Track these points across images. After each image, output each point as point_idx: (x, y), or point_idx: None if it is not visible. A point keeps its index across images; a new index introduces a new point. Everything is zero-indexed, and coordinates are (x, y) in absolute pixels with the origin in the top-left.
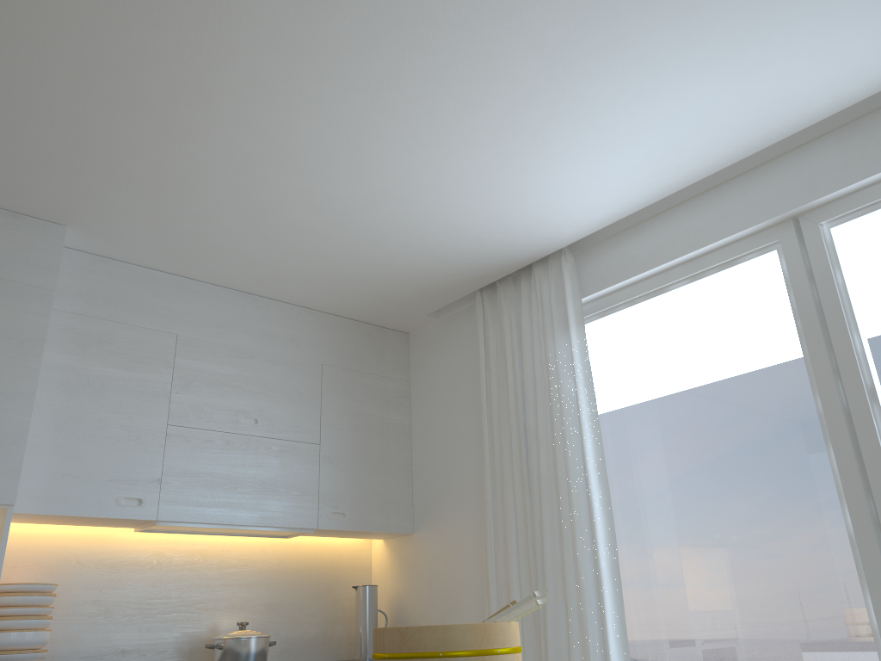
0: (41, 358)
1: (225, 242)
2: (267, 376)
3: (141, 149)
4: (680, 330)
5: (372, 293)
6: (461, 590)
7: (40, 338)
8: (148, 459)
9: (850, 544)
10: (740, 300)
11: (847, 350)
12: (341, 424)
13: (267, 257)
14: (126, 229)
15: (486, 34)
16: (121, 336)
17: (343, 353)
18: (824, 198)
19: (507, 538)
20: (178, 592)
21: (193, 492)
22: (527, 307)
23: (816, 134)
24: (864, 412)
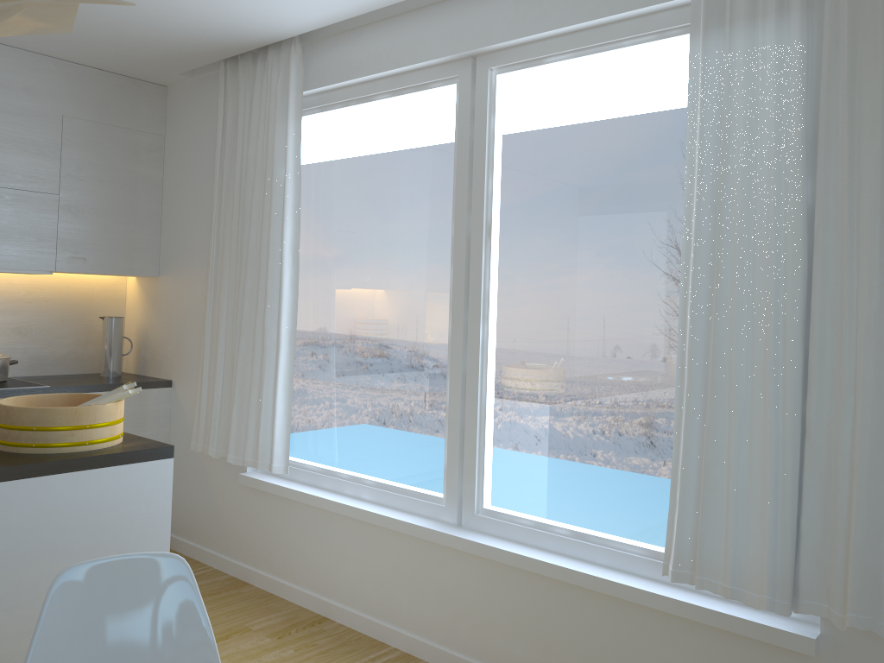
0: None
1: None
2: None
3: None
4: (377, 140)
5: (110, 51)
6: (190, 331)
7: None
8: None
9: (448, 343)
10: (423, 124)
11: (481, 190)
12: (83, 176)
13: None
14: None
15: None
16: None
17: (89, 105)
18: (494, 46)
19: (220, 297)
20: None
21: None
22: (260, 89)
23: None
24: (478, 245)
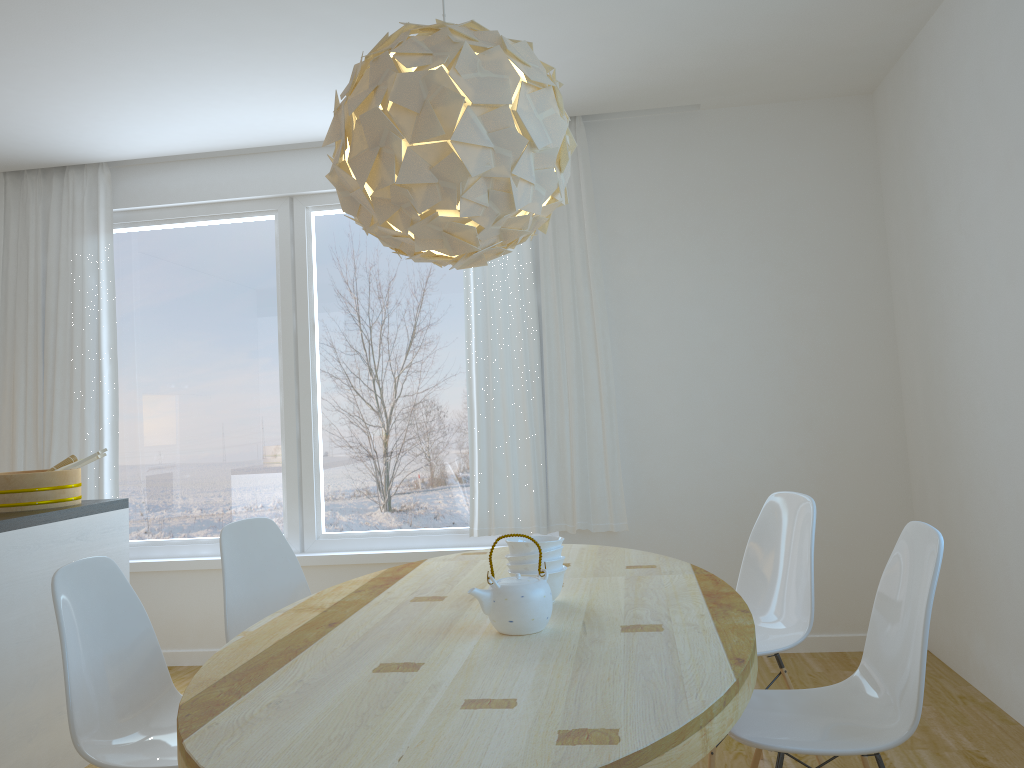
0: None
1: None
2: None
3: None
4: (193, 255)
5: None
6: None
7: None
8: None
9: (280, 414)
10: (242, 244)
11: (304, 296)
12: None
13: None
14: None
15: (107, 54)
16: None
17: None
18: (312, 192)
19: (16, 399)
20: None
21: None
22: (57, 204)
23: (317, 145)
24: (305, 337)
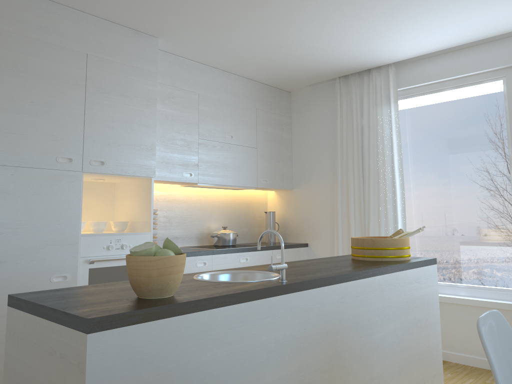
0: (156, 108)
1: (232, 50)
2: (235, 115)
3: (223, 10)
4: (446, 111)
5: (286, 75)
6: (319, 216)
7: (155, 98)
8: (192, 155)
9: None
10: (479, 101)
11: None
12: (264, 138)
13: (247, 57)
14: (187, 41)
15: None
16: (177, 94)
17: (264, 103)
18: None
19: (349, 196)
20: (195, 213)
21: (210, 170)
22: (366, 90)
23: None
24: None
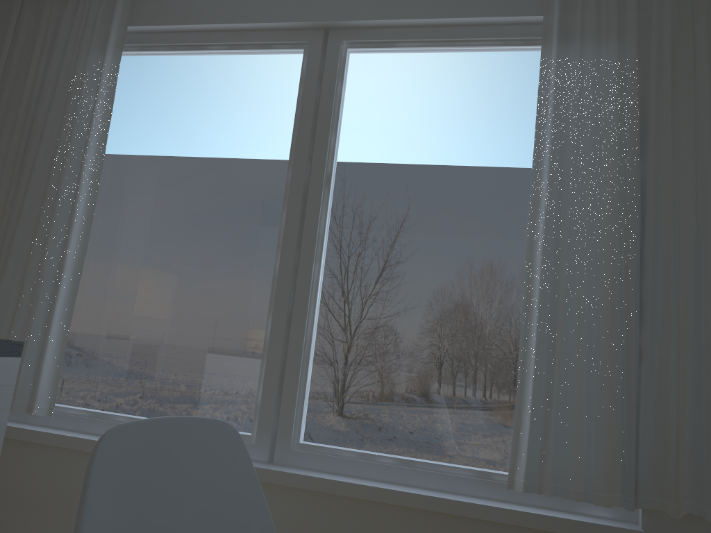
0: None
1: None
2: None
3: None
4: (205, 86)
5: None
6: None
7: None
8: None
9: (272, 281)
10: (262, 79)
11: (324, 143)
12: None
13: None
14: None
15: None
16: None
17: None
18: (353, 22)
19: None
20: None
21: None
22: (72, 14)
23: None
24: (317, 191)
